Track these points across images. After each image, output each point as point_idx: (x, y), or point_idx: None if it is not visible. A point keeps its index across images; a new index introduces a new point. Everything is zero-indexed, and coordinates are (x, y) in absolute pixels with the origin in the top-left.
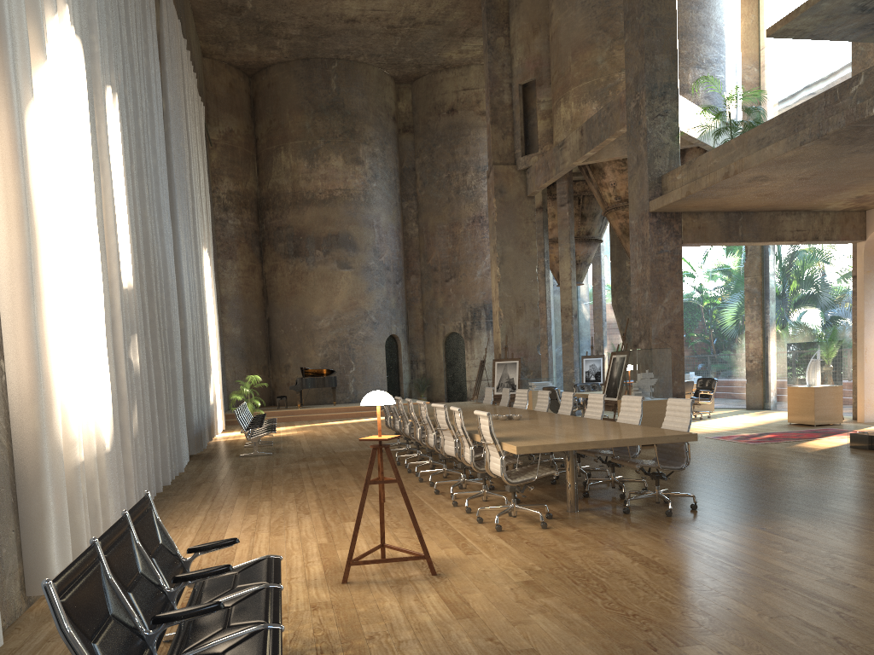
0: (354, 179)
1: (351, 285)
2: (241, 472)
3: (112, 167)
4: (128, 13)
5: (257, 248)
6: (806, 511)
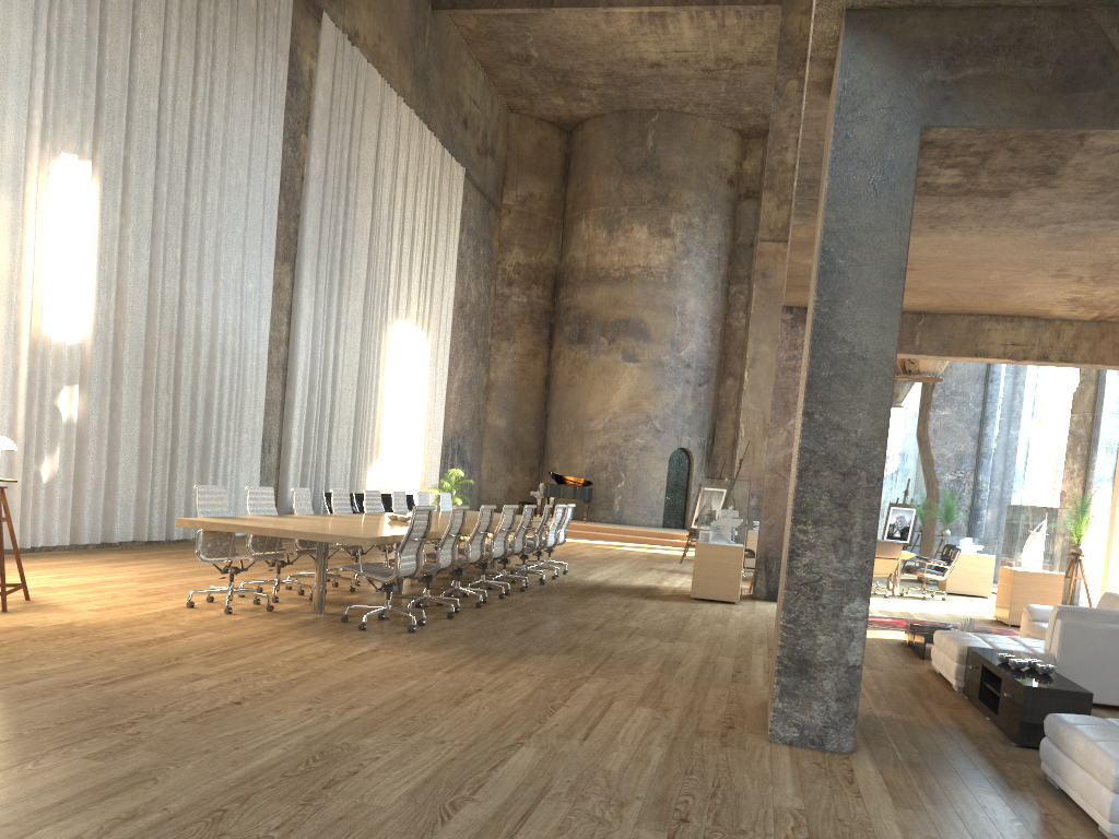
0: (658, 255)
1: (634, 382)
2: None
3: (55, 229)
4: (167, 83)
5: (545, 330)
6: (491, 654)
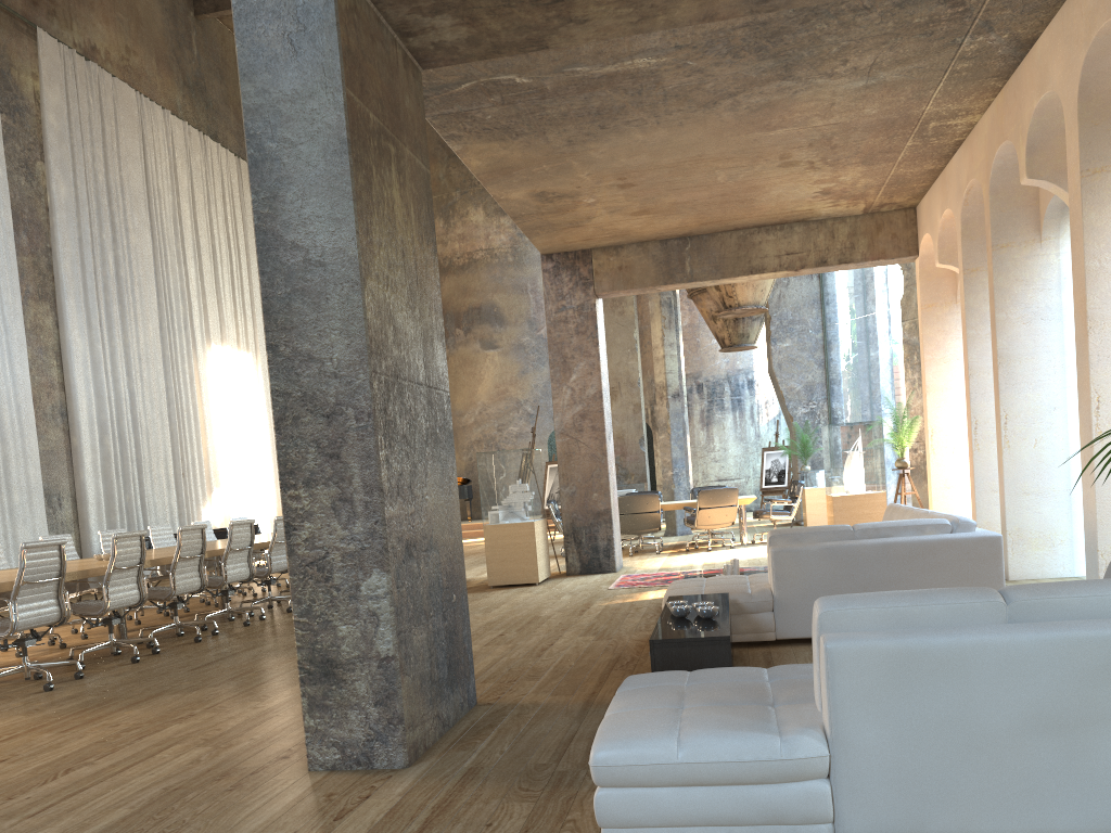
0: (499, 235)
1: (498, 369)
2: None
3: None
4: None
5: None
6: (110, 703)
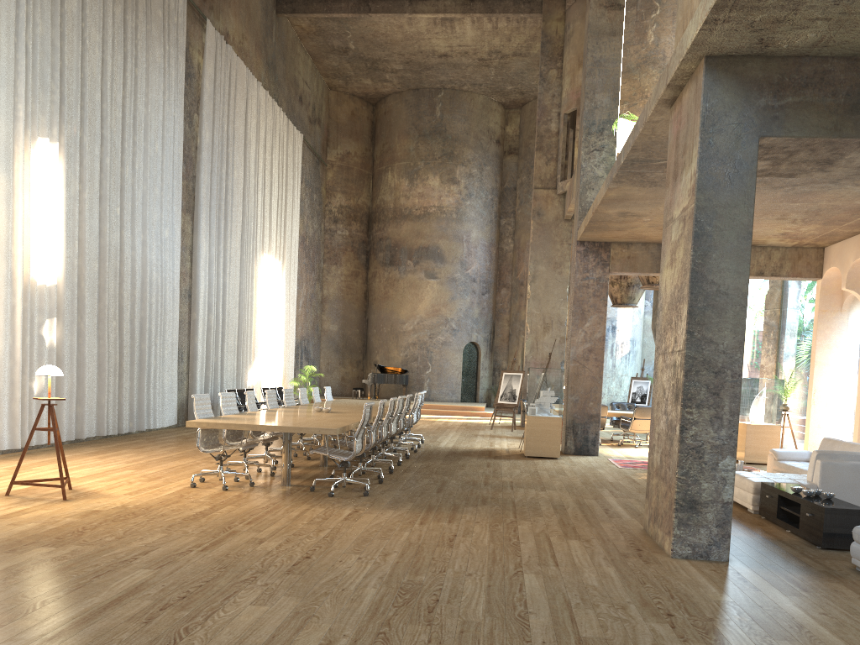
0: (448, 197)
1: (435, 293)
2: (187, 436)
3: (36, 197)
4: (106, 79)
5: (363, 256)
6: (435, 508)
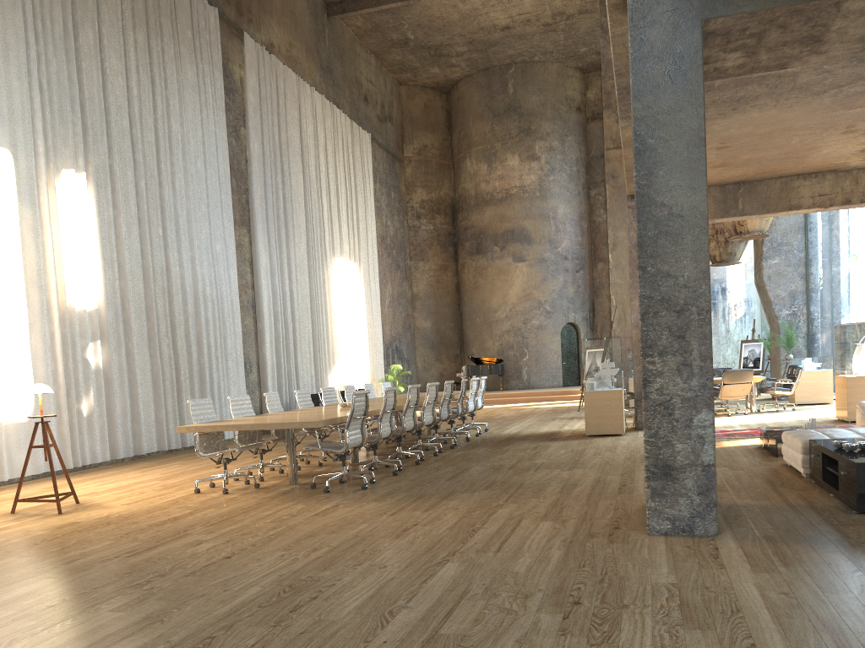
0: (530, 175)
1: (525, 277)
2: None
3: (65, 226)
4: (133, 105)
5: (450, 248)
6: (426, 497)
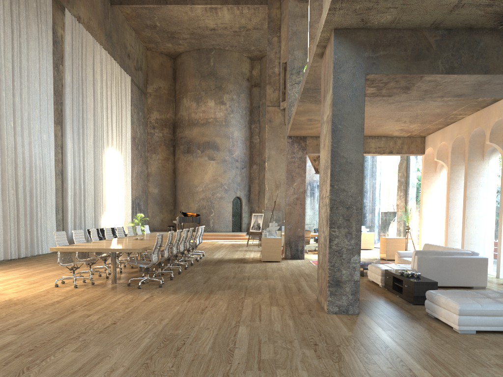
0: (220, 112)
1: (214, 169)
2: None
3: None
4: (0, 44)
5: (171, 148)
6: (199, 292)
